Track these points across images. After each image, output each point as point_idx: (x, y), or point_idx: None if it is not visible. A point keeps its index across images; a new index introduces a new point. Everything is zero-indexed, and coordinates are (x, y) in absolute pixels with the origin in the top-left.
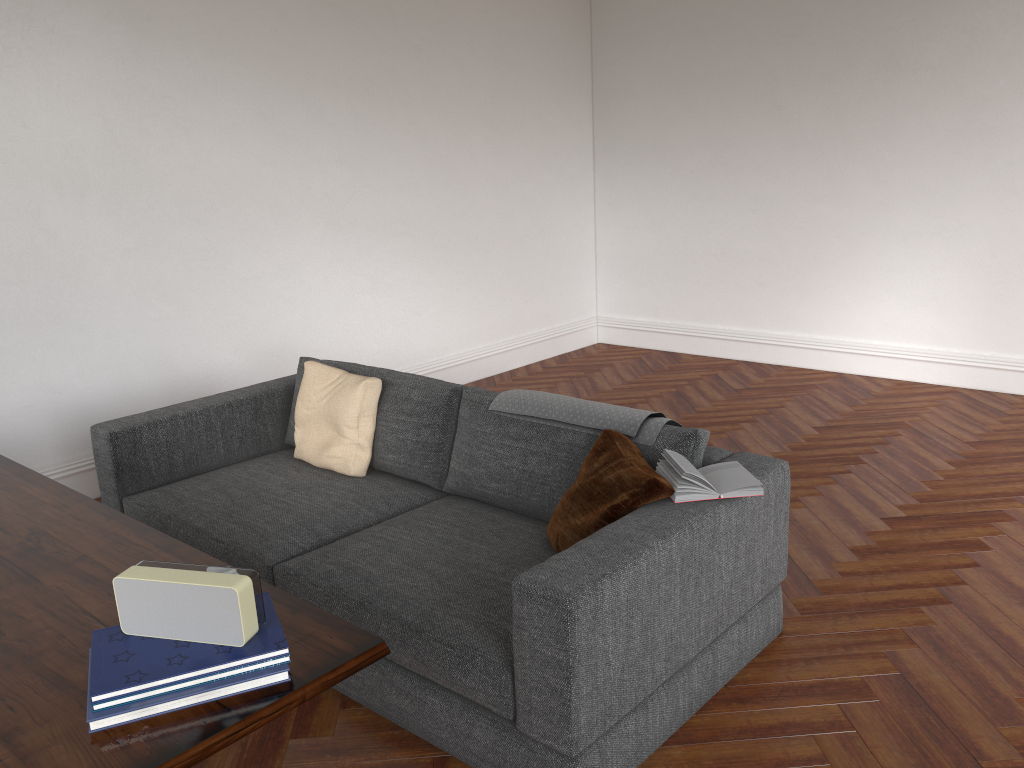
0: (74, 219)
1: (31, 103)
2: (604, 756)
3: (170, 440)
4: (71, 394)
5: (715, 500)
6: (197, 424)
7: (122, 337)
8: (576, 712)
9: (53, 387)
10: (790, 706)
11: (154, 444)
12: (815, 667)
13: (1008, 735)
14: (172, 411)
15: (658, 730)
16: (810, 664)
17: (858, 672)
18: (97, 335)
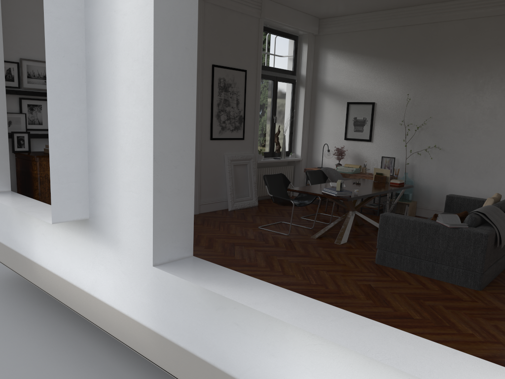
0: (501, 146)
1: (498, 113)
2: (384, 255)
3: (461, 203)
4: (483, 194)
5: (442, 224)
6: (470, 202)
7: (504, 183)
8: (378, 238)
9: (478, 191)
10: (432, 285)
11: (456, 202)
12: (457, 290)
13: (437, 305)
14: (466, 197)
15: (405, 266)
16: (458, 290)
17: (458, 295)
18: (497, 180)
